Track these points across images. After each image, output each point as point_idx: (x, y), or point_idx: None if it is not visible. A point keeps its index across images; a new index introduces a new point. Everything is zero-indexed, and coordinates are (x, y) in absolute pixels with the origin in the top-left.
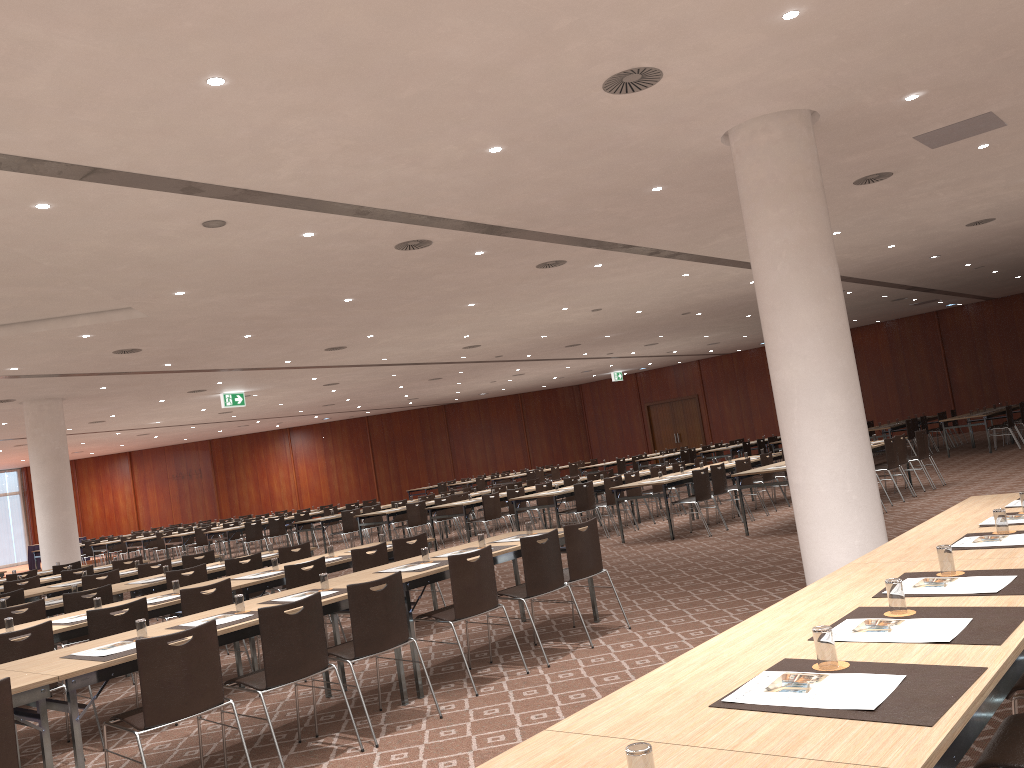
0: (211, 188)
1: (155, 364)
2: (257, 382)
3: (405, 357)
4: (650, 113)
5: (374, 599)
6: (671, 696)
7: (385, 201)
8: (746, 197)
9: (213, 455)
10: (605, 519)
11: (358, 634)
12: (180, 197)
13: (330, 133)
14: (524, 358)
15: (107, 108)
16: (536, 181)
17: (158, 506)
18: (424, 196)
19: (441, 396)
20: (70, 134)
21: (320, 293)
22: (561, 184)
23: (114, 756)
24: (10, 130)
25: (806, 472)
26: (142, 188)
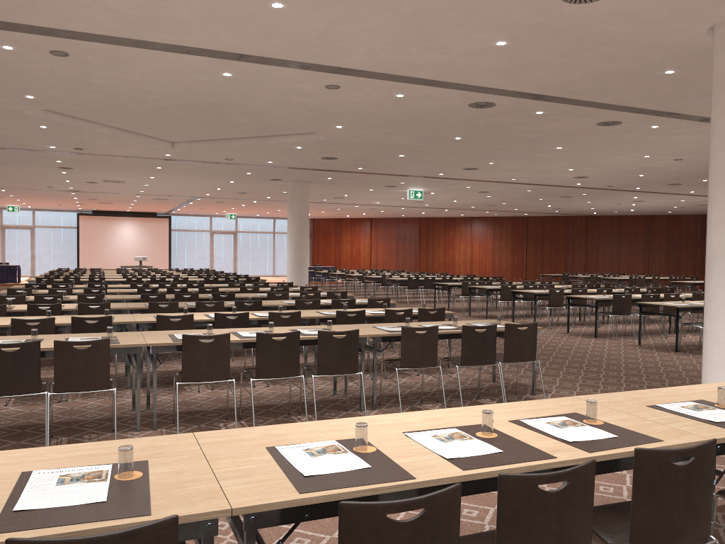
0: (316, 66)
1: (352, 167)
2: (428, 185)
3: (529, 179)
4: (620, 16)
5: (335, 342)
6: (270, 437)
7: (440, 76)
8: (713, 87)
9: (420, 228)
10: (655, 325)
11: (320, 361)
12: (301, 71)
13: (371, 34)
14: (635, 189)
15: (226, 22)
16: (552, 65)
17: (383, 255)
18: (467, 73)
19: (579, 209)
20: (216, 36)
21: (434, 132)
22: (575, 67)
23: (212, 394)
24: (184, 34)
25: (713, 323)
26: (275, 65)
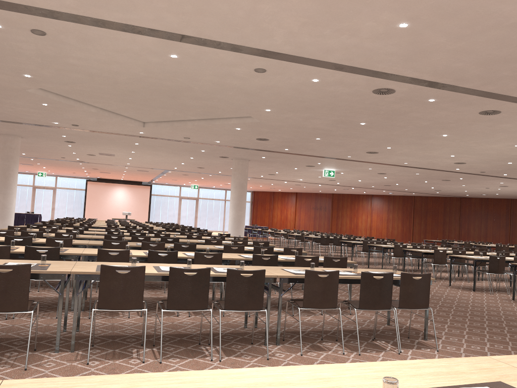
0: (245, 48)
1: (280, 148)
2: (339, 166)
3: (418, 164)
4: None
5: (242, 280)
6: None
7: (349, 60)
8: None
9: (332, 201)
10: None
11: (228, 297)
12: (233, 53)
13: (289, 13)
14: (502, 176)
15: None
16: (446, 50)
17: (304, 220)
18: (372, 58)
19: (455, 191)
20: (159, 15)
21: (343, 118)
22: (467, 53)
23: (139, 320)
24: (132, 13)
25: None
26: (211, 47)
